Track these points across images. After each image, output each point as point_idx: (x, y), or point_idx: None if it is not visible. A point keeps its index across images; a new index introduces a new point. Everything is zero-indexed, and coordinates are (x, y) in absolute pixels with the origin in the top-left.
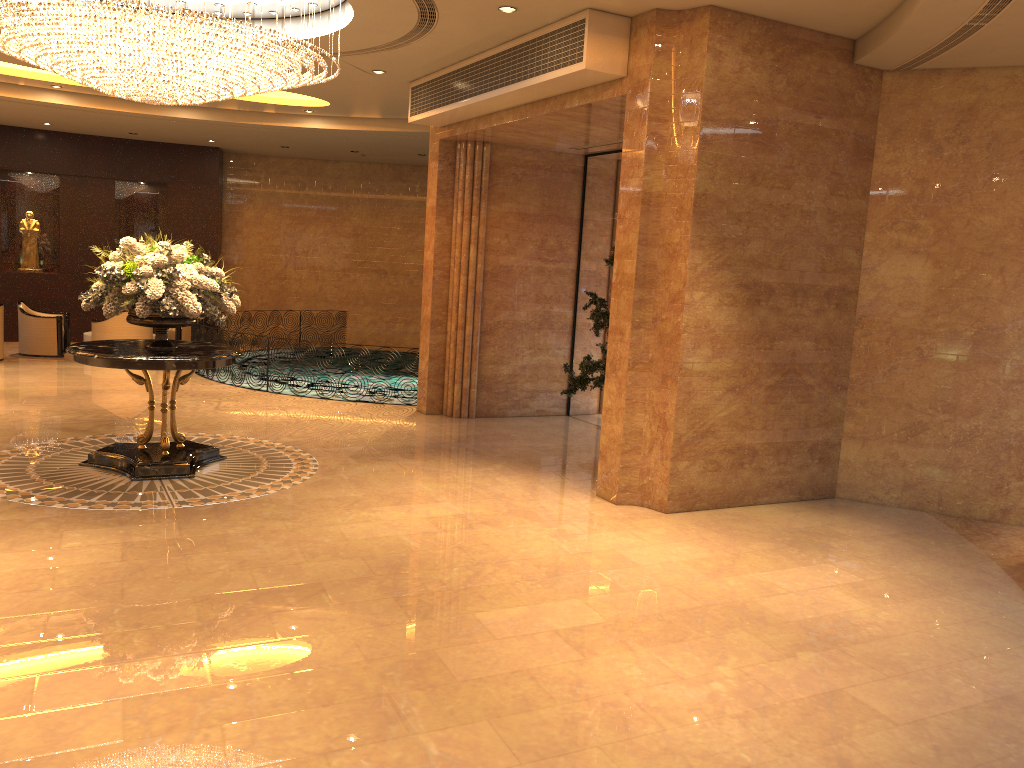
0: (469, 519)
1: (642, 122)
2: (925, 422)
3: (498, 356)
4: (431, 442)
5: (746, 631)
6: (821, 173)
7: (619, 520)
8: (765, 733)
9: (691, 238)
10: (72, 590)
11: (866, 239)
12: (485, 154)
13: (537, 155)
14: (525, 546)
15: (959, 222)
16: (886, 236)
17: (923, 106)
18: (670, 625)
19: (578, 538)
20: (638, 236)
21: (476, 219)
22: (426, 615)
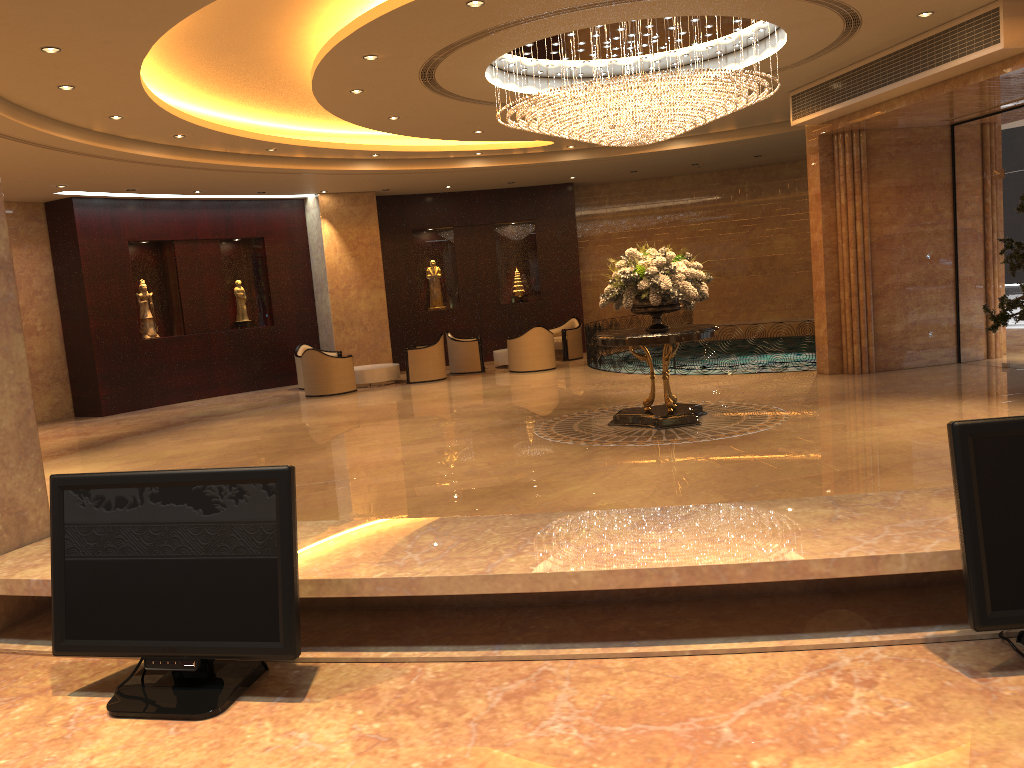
0: None
1: None
2: None
3: (890, 316)
4: (857, 390)
5: None
6: None
7: None
8: None
9: None
10: (711, 479)
11: None
12: (861, 140)
13: (907, 133)
14: None
15: None
16: None
17: None
18: None
19: None
20: None
21: (859, 198)
22: None
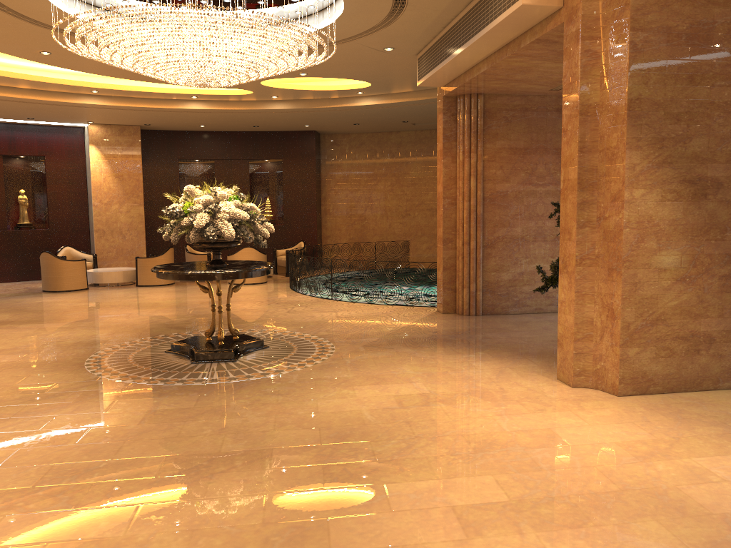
0: (430, 397)
1: (576, 42)
2: None
3: (499, 265)
4: (434, 334)
5: (657, 521)
6: None
7: (568, 401)
8: None
9: (627, 140)
10: (86, 446)
11: None
12: (479, 103)
13: (524, 100)
14: (467, 423)
15: None
16: None
17: None
18: (574, 509)
19: (520, 417)
20: (578, 144)
21: (474, 156)
22: (341, 483)
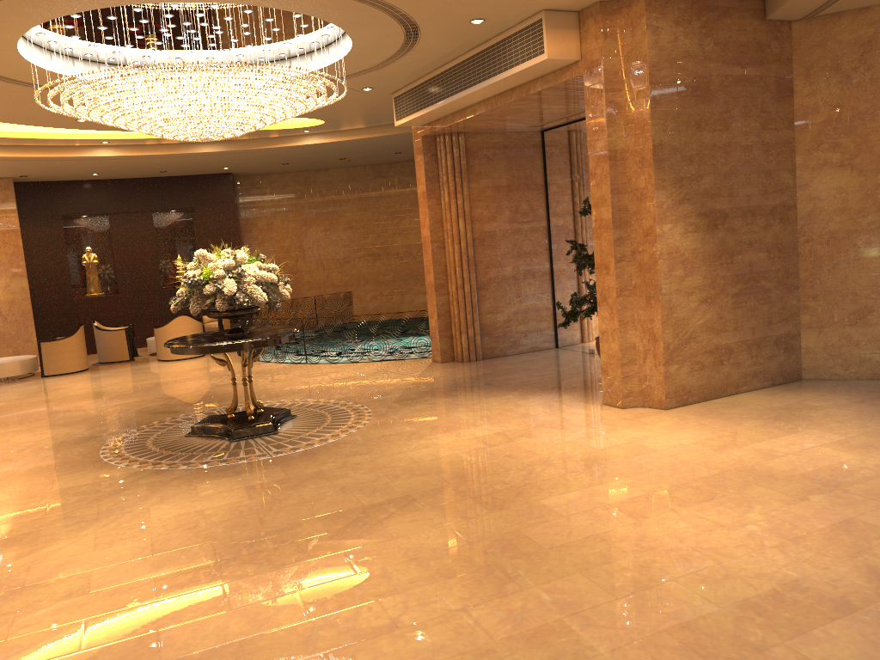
0: (508, 435)
1: (600, 94)
2: (870, 305)
3: (493, 306)
4: (454, 383)
5: (761, 486)
6: (752, 113)
7: (629, 420)
8: (802, 555)
9: (655, 181)
10: (222, 524)
11: (797, 161)
12: (460, 142)
13: (502, 137)
14: (560, 448)
15: (874, 135)
16: (814, 156)
17: (829, 45)
18: (698, 490)
19: (601, 437)
20: (610, 187)
21: (460, 196)
22: (502, 507)
